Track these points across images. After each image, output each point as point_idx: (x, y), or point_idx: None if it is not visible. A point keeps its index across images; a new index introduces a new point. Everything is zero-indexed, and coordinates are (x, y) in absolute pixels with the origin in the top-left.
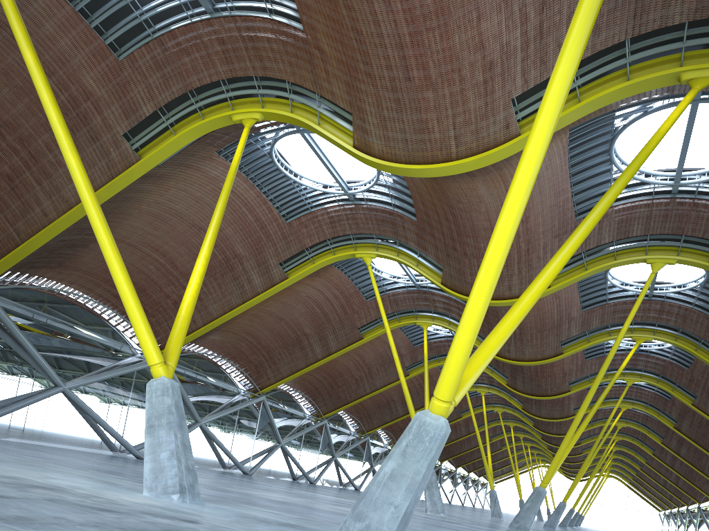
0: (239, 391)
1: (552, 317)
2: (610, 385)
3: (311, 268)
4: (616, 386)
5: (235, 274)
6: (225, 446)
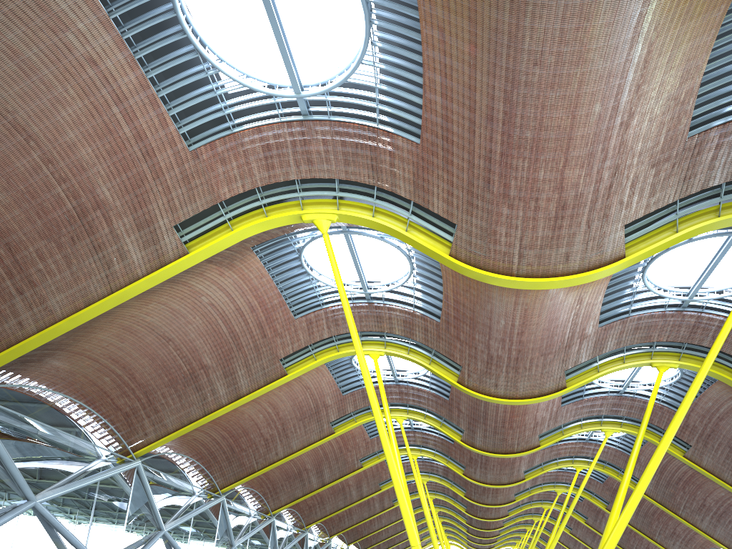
0: (100, 454)
1: (563, 334)
2: (645, 424)
3: (229, 238)
4: (572, 442)
5: (95, 240)
6: (77, 539)
